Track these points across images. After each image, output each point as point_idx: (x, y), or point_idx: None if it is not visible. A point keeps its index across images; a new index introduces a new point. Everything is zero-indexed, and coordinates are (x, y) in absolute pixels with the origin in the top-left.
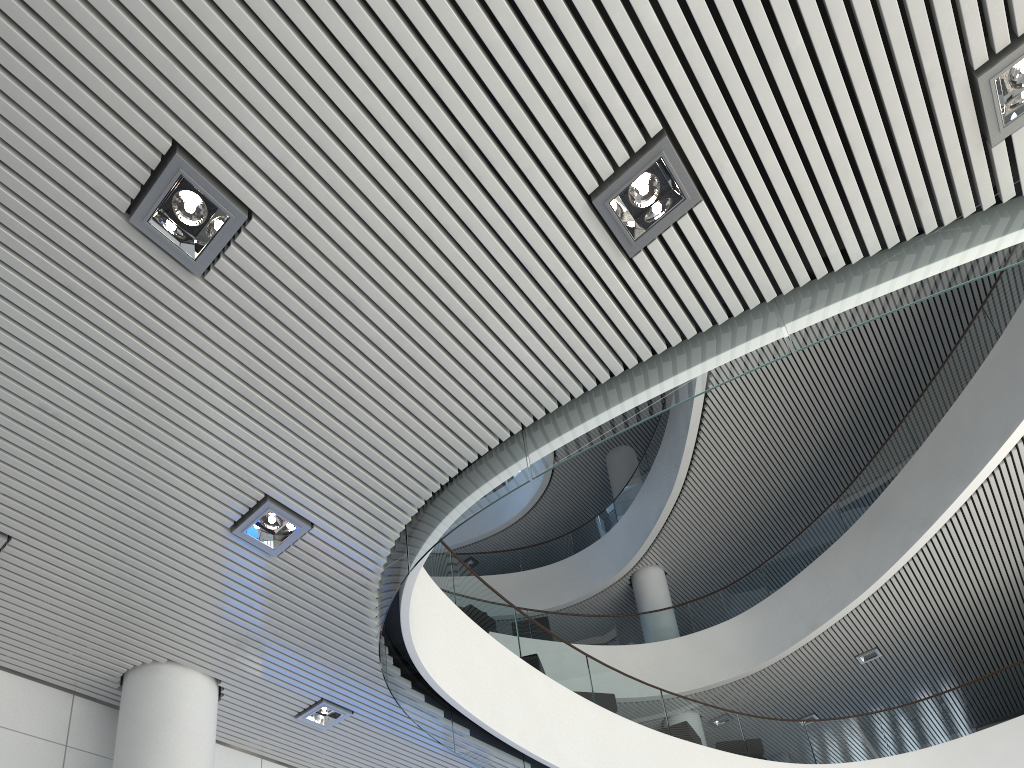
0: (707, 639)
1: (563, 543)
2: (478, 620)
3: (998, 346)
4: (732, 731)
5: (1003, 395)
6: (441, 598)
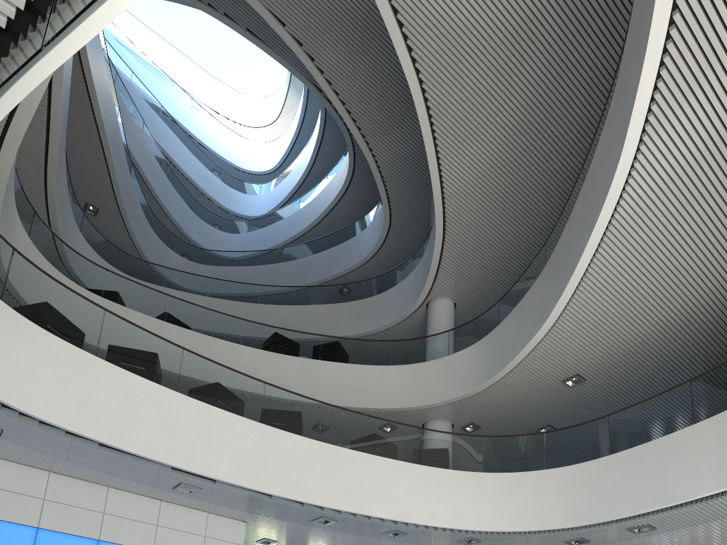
0: (452, 362)
1: (391, 276)
2: (127, 361)
3: (615, 94)
4: (410, 443)
5: (612, 146)
6: (66, 349)
